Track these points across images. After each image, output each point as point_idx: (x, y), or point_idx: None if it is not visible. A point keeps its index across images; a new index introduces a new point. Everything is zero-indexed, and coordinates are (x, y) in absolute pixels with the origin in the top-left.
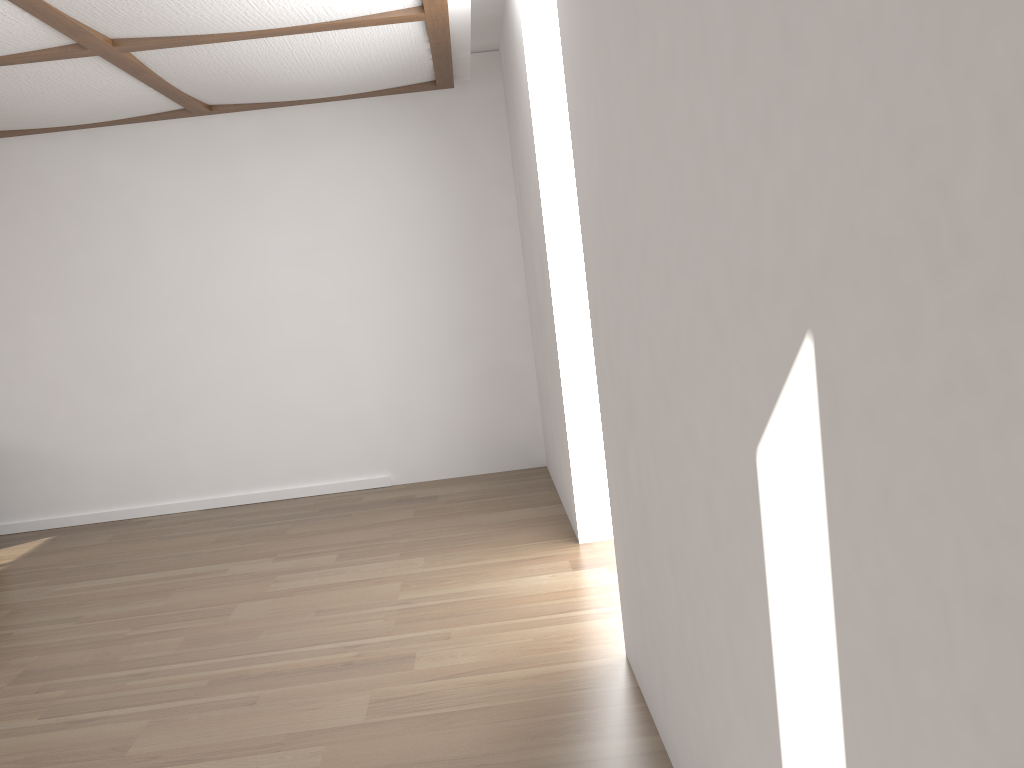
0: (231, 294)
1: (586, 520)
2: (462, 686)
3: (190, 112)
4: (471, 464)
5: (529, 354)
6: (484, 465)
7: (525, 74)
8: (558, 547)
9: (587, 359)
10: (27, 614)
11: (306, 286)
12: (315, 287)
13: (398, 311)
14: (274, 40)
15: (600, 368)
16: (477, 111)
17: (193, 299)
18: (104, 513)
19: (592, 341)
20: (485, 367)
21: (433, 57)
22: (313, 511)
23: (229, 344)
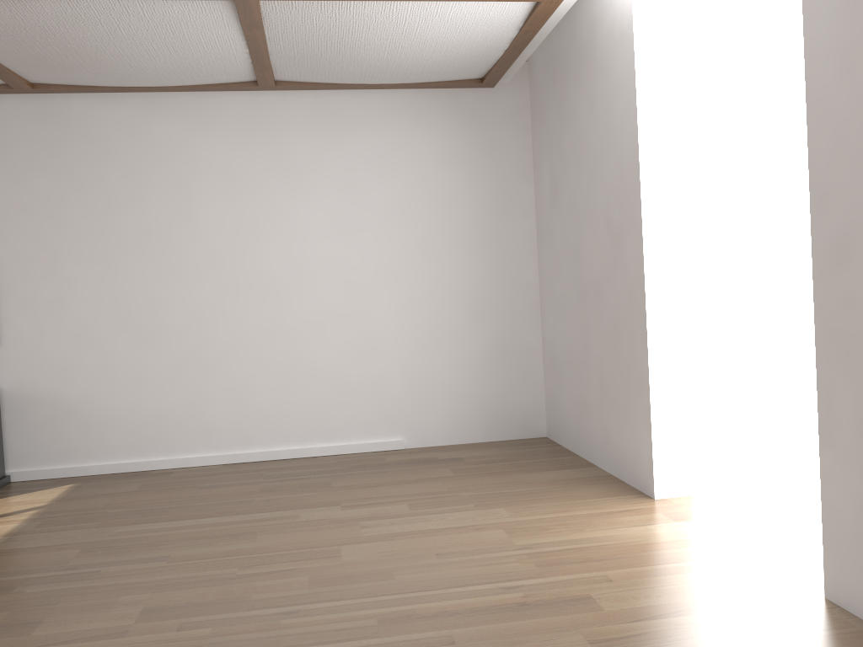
0: (268, 259)
1: (662, 476)
2: (678, 627)
3: (256, 85)
4: (479, 432)
5: (537, 332)
6: (490, 433)
7: (627, 58)
8: (636, 502)
9: (672, 322)
10: (103, 553)
11: (340, 256)
12: (348, 258)
13: (422, 285)
14: (399, 5)
15: (838, 299)
16: (505, 112)
17: (232, 261)
18: (123, 464)
19: (677, 306)
20: (497, 342)
21: (509, 48)
22: (343, 468)
23: (262, 306)
